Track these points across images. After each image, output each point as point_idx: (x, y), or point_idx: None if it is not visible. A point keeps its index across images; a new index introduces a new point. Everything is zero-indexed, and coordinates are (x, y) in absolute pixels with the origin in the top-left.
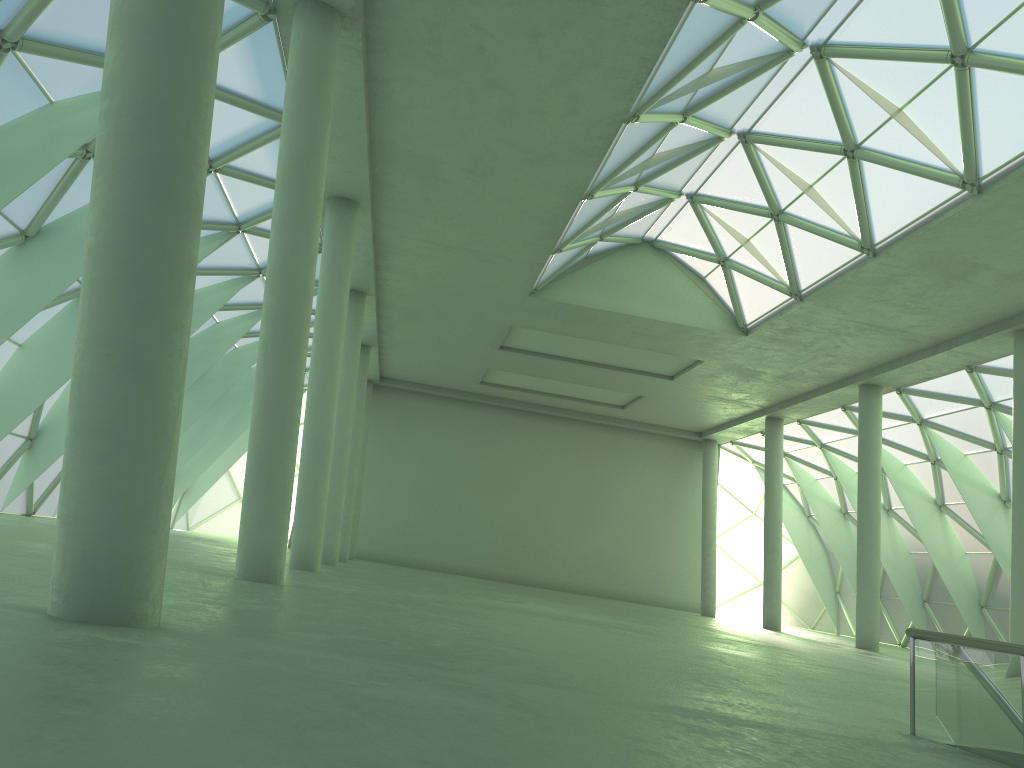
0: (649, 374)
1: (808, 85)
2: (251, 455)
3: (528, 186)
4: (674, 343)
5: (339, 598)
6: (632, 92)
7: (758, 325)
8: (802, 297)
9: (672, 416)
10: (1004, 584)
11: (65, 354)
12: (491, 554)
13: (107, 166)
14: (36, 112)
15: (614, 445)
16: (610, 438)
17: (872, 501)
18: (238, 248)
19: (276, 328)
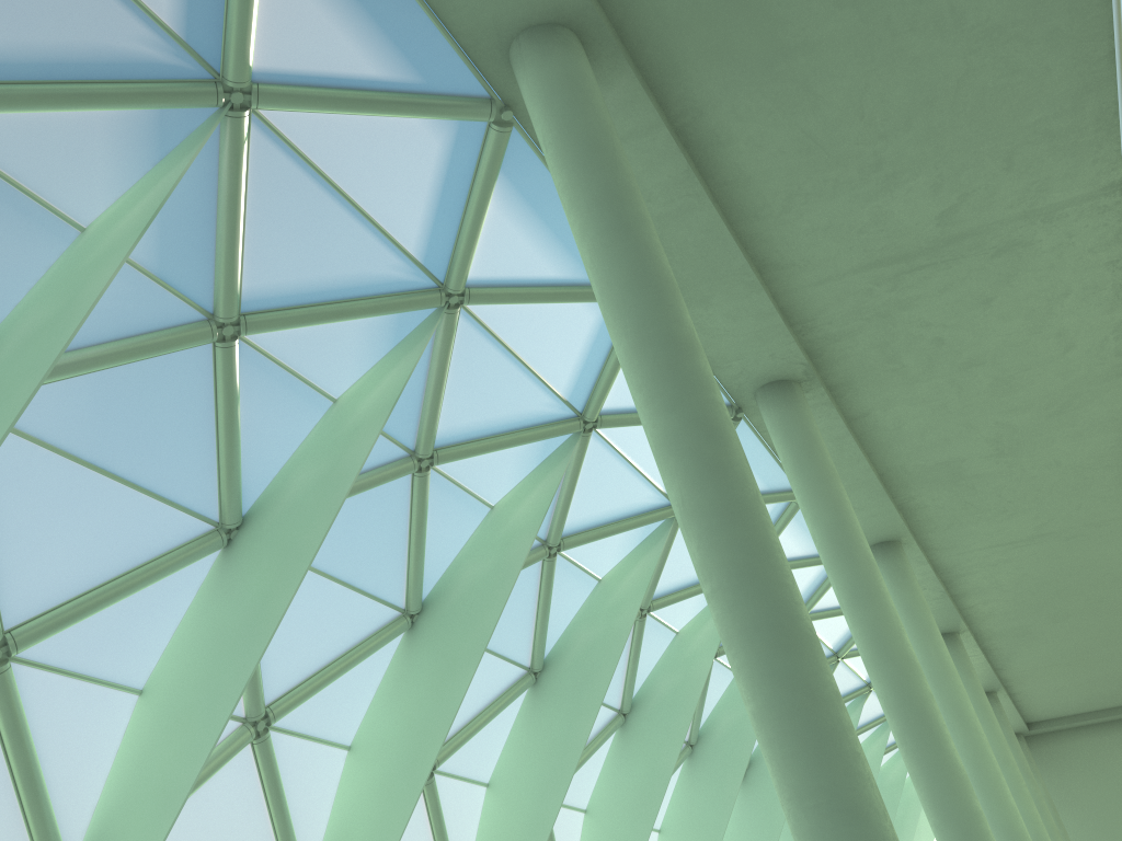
0: None
1: None
2: None
3: (1068, 439)
4: None
5: None
6: (1120, 296)
7: None
8: None
9: None
10: None
11: (702, 824)
12: None
13: (734, 637)
14: (591, 595)
15: None
16: None
17: None
18: None
19: (903, 716)
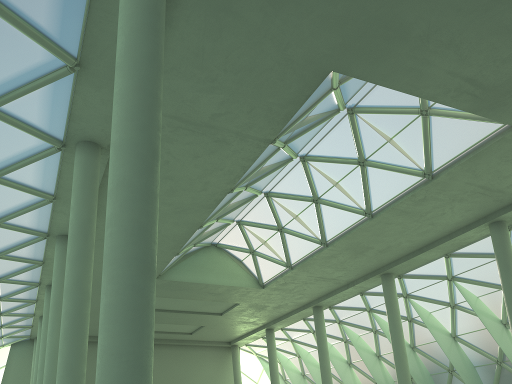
0: (210, 313)
1: (297, 172)
2: None
3: (172, 224)
4: (227, 296)
5: None
6: (235, 180)
7: (269, 282)
8: (292, 267)
9: (217, 335)
10: None
11: None
12: None
13: (120, 259)
14: None
15: (185, 356)
16: (183, 352)
17: (327, 367)
18: None
19: (73, 320)
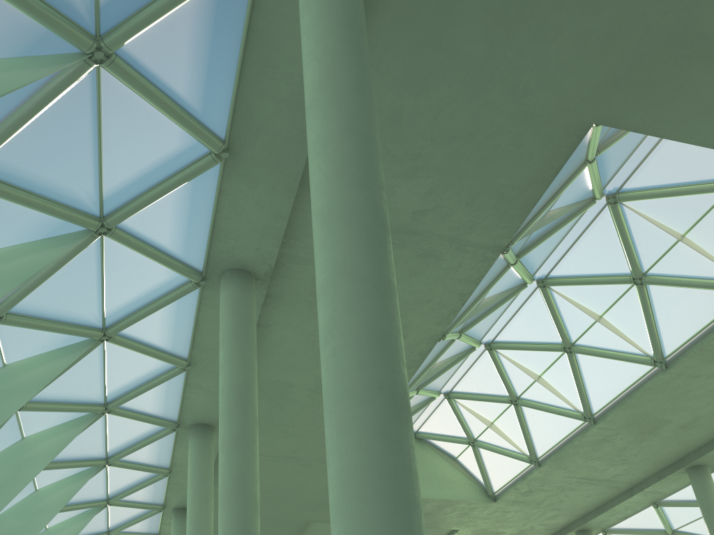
0: None
1: (535, 305)
2: None
3: None
4: (438, 517)
5: None
6: (449, 318)
7: (504, 491)
8: (540, 462)
9: None
10: None
11: None
12: None
13: (355, 391)
14: None
15: None
16: None
17: None
18: (98, 481)
19: None
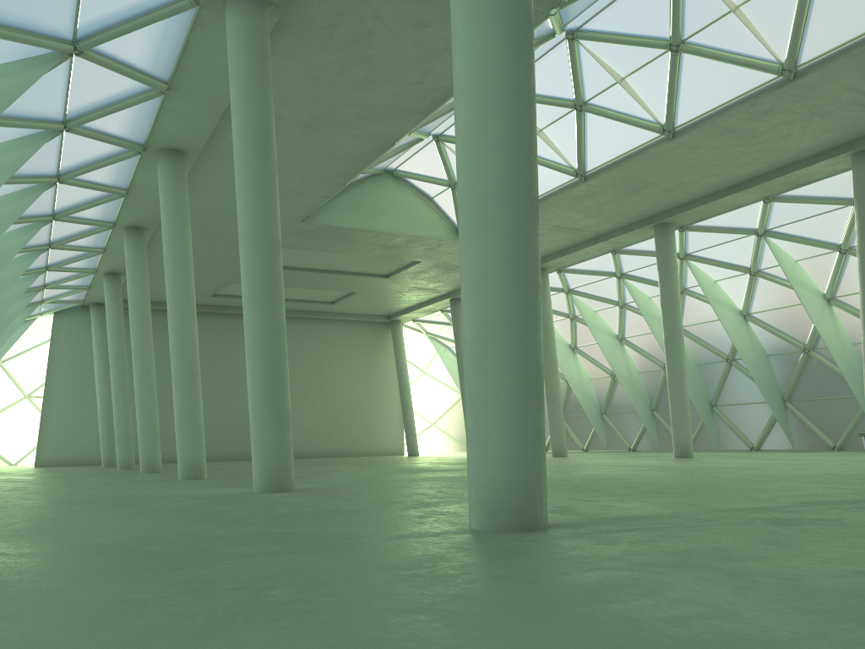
0: (370, 275)
1: (556, 58)
2: (257, 389)
3: (350, 137)
4: (405, 250)
5: (367, 490)
6: None
7: None
8: None
9: (372, 305)
10: (618, 396)
11: None
12: (228, 439)
13: (499, 194)
14: None
15: (322, 334)
16: (318, 329)
17: (552, 352)
18: (45, 197)
19: (263, 280)
